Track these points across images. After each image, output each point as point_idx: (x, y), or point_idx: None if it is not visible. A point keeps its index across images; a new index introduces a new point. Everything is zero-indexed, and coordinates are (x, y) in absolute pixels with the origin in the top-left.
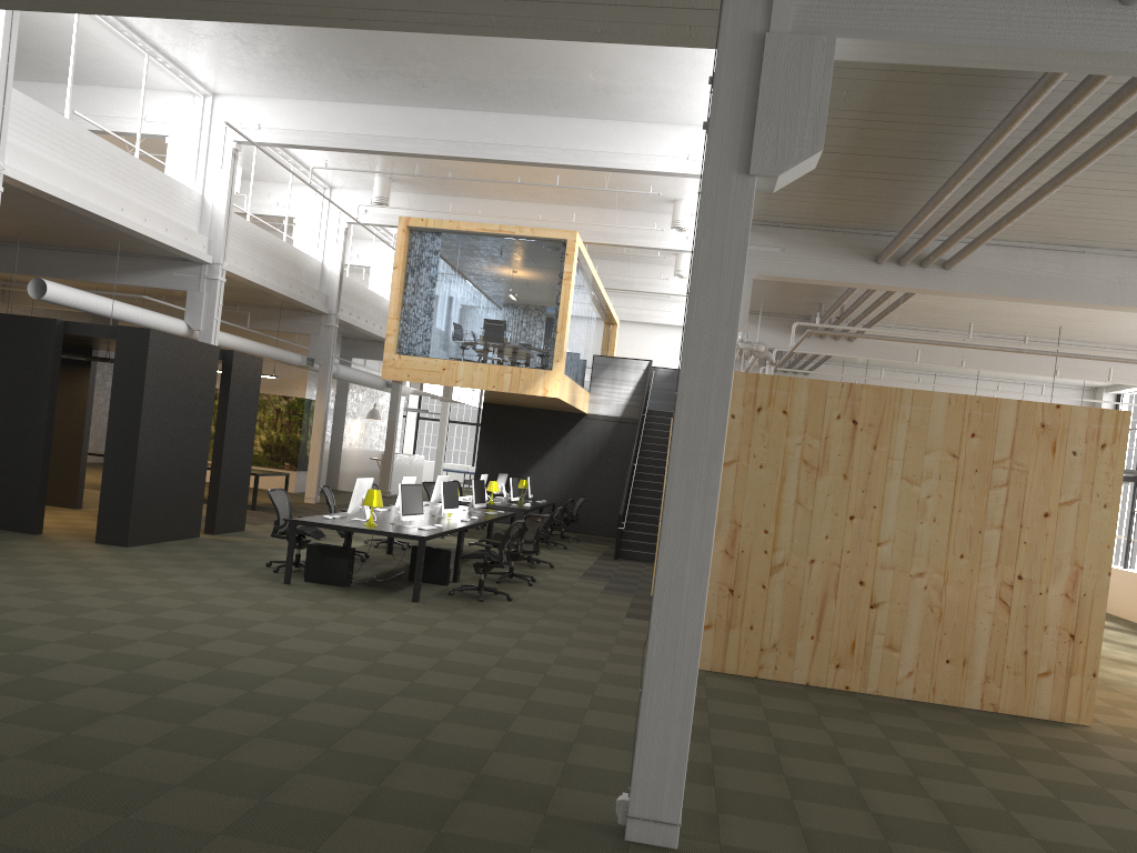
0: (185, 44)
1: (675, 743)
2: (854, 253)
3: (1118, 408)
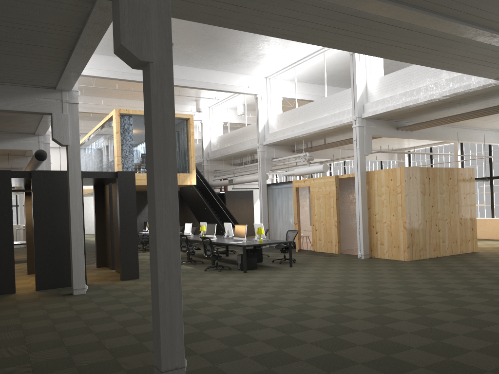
0: None
1: None
2: (392, 127)
3: (331, 168)
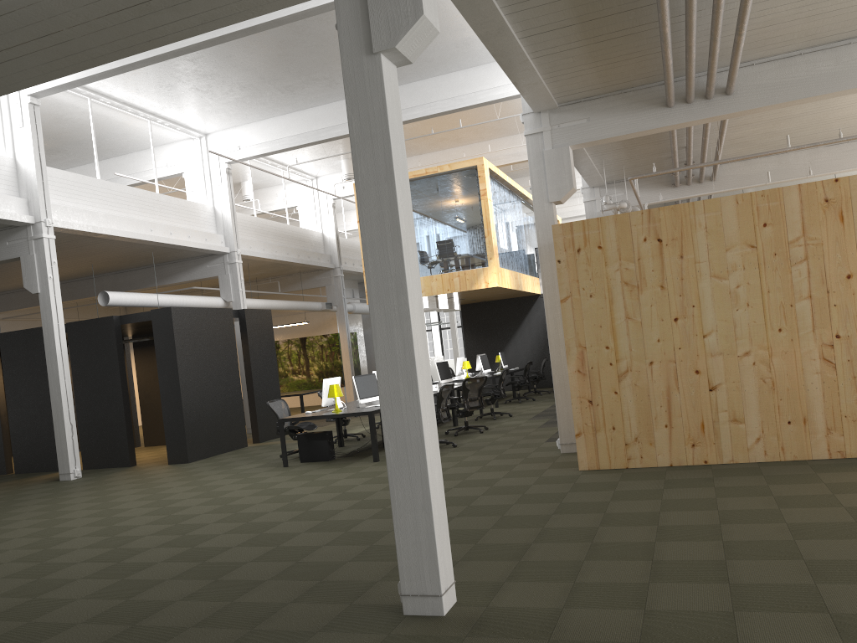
0: (169, 105)
1: (423, 528)
2: (647, 105)
3: None
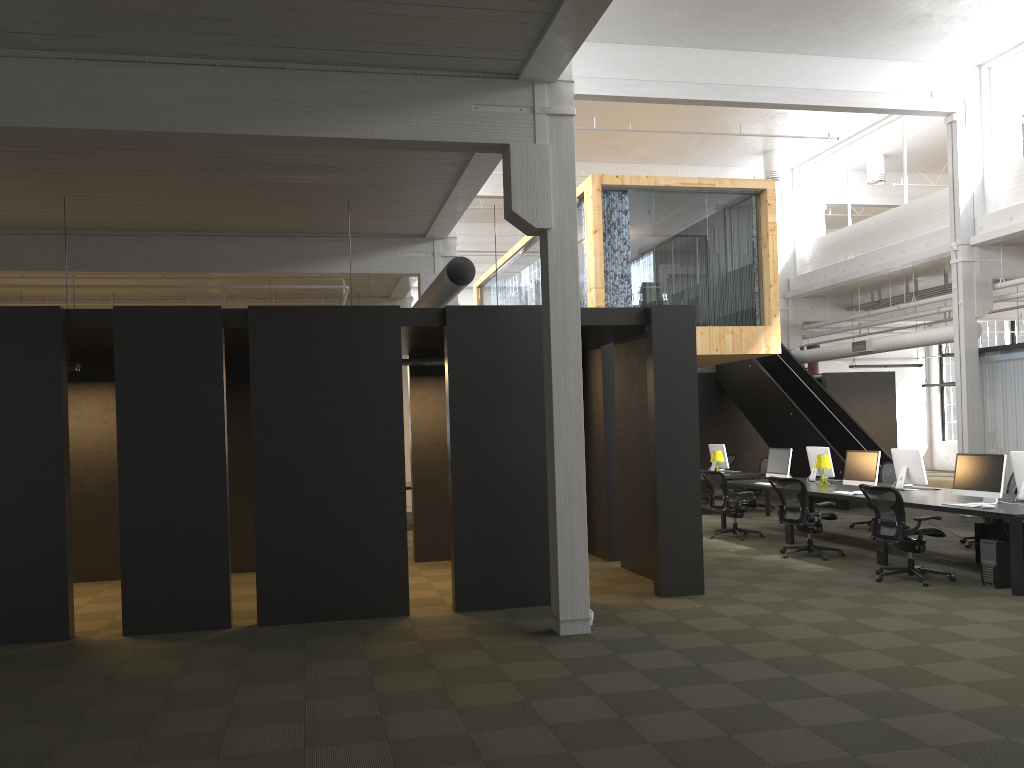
0: None
1: None
2: None
3: None
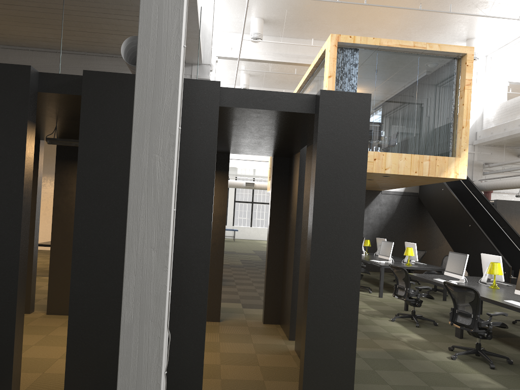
0: None
1: None
2: None
3: None
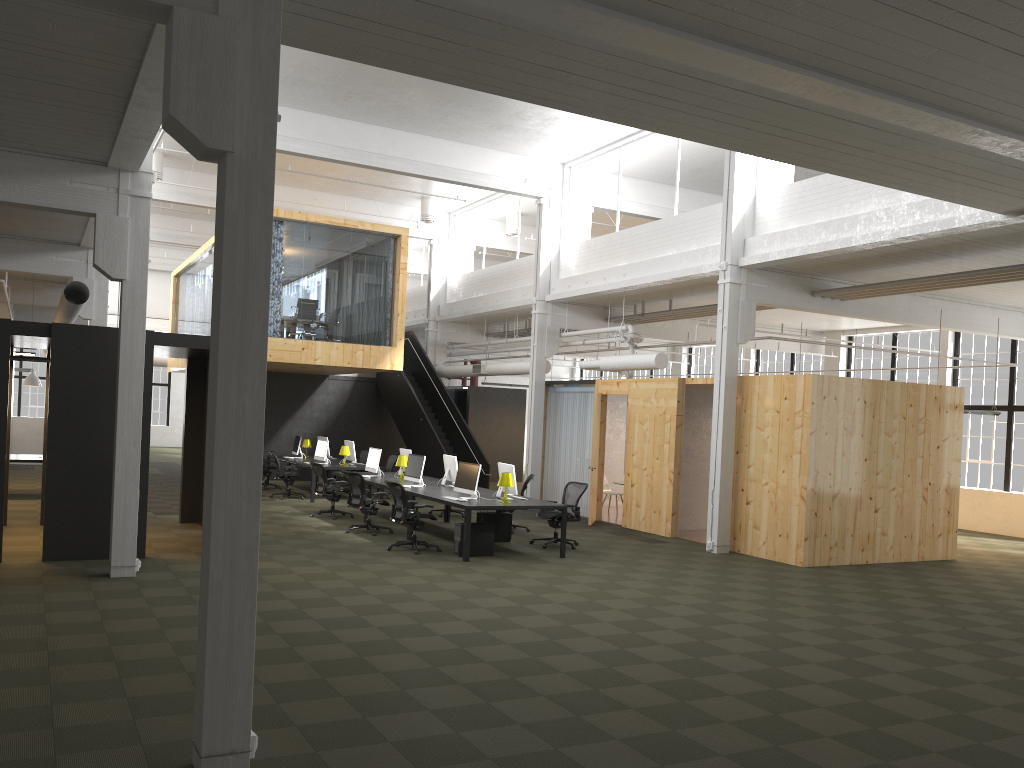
0: None
1: None
2: (802, 289)
3: (691, 356)
